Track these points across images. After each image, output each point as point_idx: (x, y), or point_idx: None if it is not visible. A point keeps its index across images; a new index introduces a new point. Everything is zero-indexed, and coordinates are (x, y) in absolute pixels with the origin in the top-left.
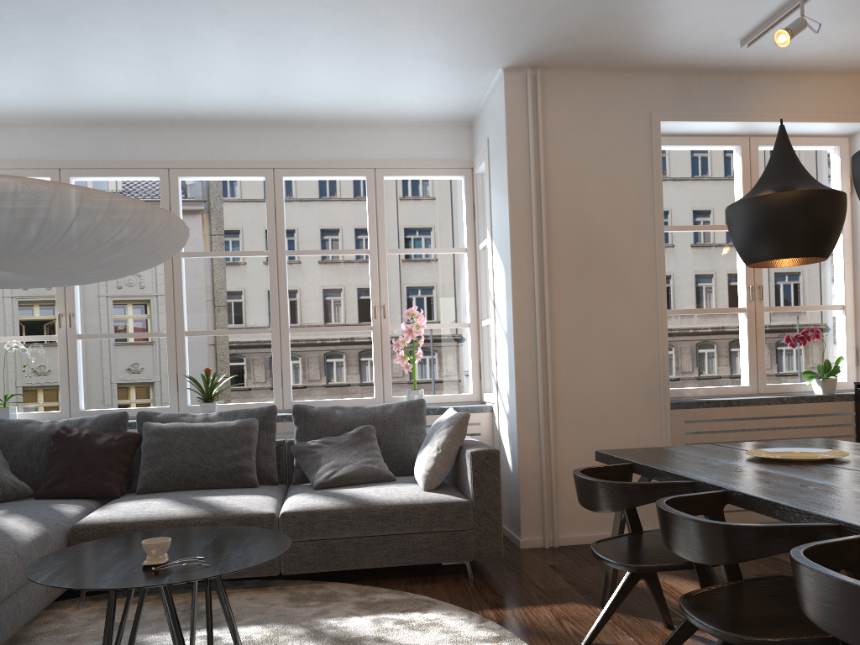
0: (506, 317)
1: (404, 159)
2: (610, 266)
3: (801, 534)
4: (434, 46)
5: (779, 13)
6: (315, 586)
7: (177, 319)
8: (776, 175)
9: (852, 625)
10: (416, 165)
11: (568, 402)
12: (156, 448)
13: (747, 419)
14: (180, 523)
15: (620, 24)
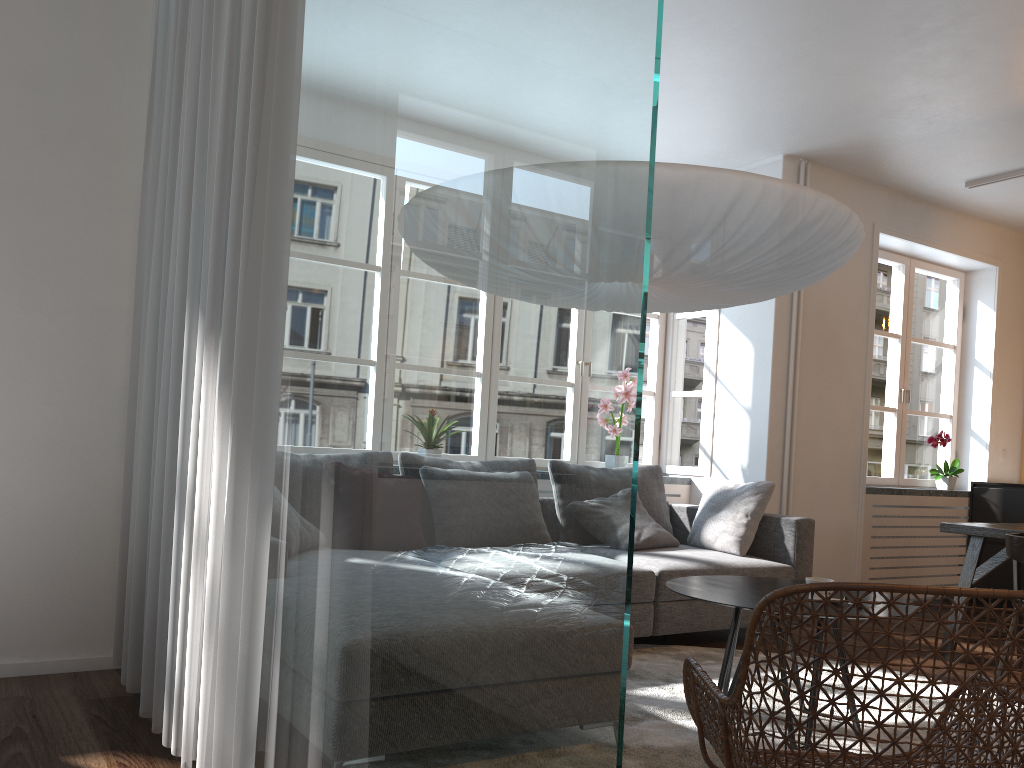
0: (749, 392)
1: None
2: (837, 357)
3: None
4: (768, 123)
5: (1022, 171)
6: (668, 648)
7: None
8: None
9: None
10: None
11: (801, 480)
12: None
13: (896, 507)
14: None
15: (918, 148)
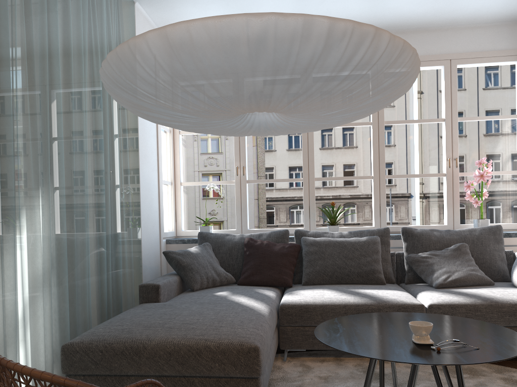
0: None
1: (472, 52)
2: None
3: None
4: None
5: None
6: None
7: (310, 169)
8: None
9: None
10: (482, 55)
11: None
12: (314, 254)
13: None
14: (354, 308)
15: None
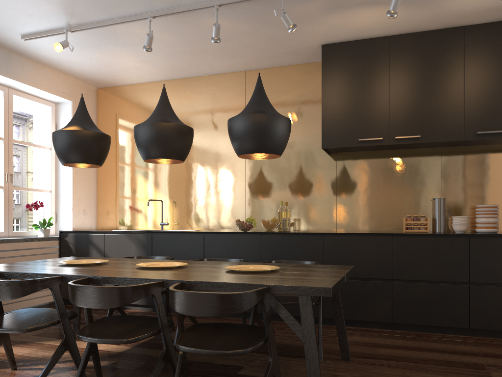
0: None
1: None
2: None
3: (152, 287)
4: None
5: (50, 32)
6: None
7: None
8: (82, 121)
9: (208, 309)
10: None
11: None
12: None
13: (4, 251)
14: None
15: None
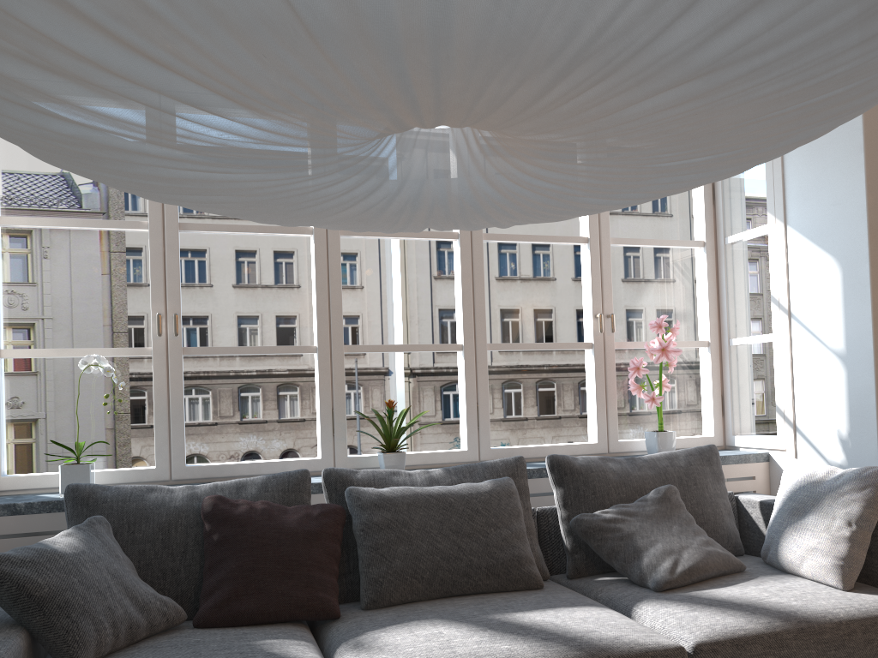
0: (840, 329)
1: None
2: None
3: None
4: None
5: None
6: None
7: (334, 327)
8: None
9: None
10: None
11: None
12: (385, 530)
13: None
14: None
15: None
